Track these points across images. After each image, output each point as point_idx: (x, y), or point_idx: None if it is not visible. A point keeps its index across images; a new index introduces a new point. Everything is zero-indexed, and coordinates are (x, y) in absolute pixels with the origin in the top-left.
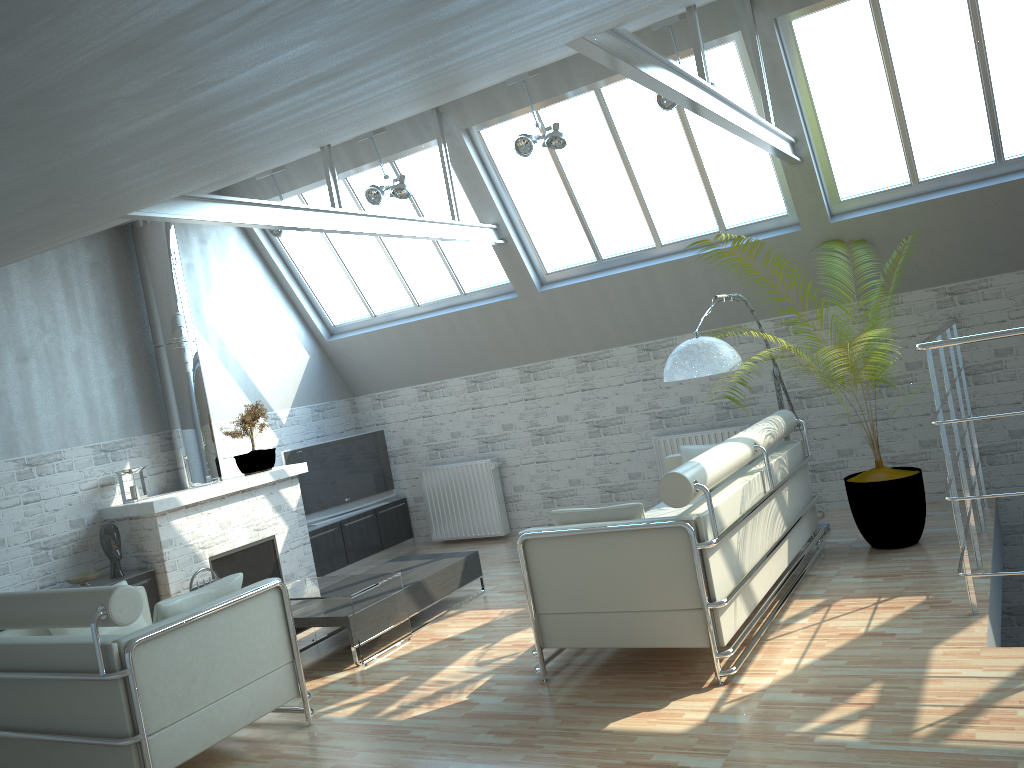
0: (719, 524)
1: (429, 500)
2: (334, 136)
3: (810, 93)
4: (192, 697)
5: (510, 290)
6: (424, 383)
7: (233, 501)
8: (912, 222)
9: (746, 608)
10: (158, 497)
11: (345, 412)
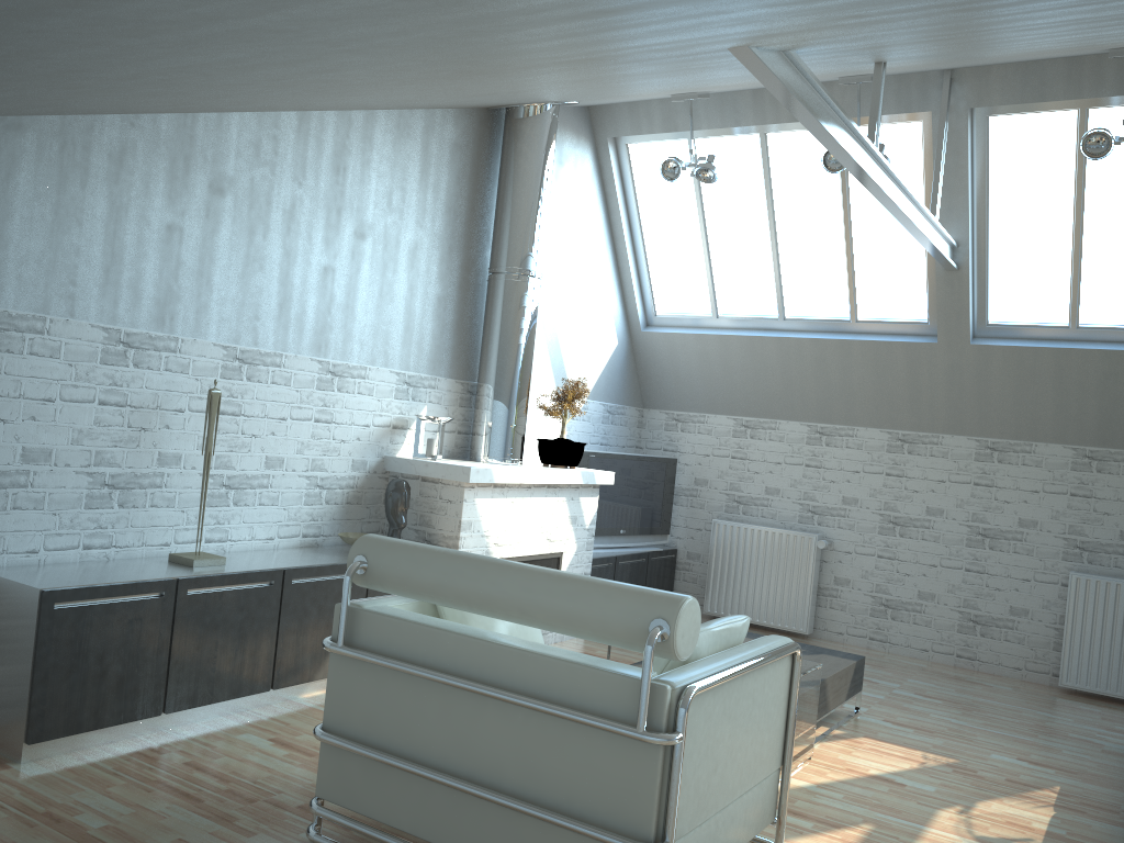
0: None
1: (714, 562)
2: None
3: None
4: (709, 796)
5: (923, 332)
6: (747, 416)
7: (537, 495)
8: None
9: None
10: (460, 463)
11: (631, 423)
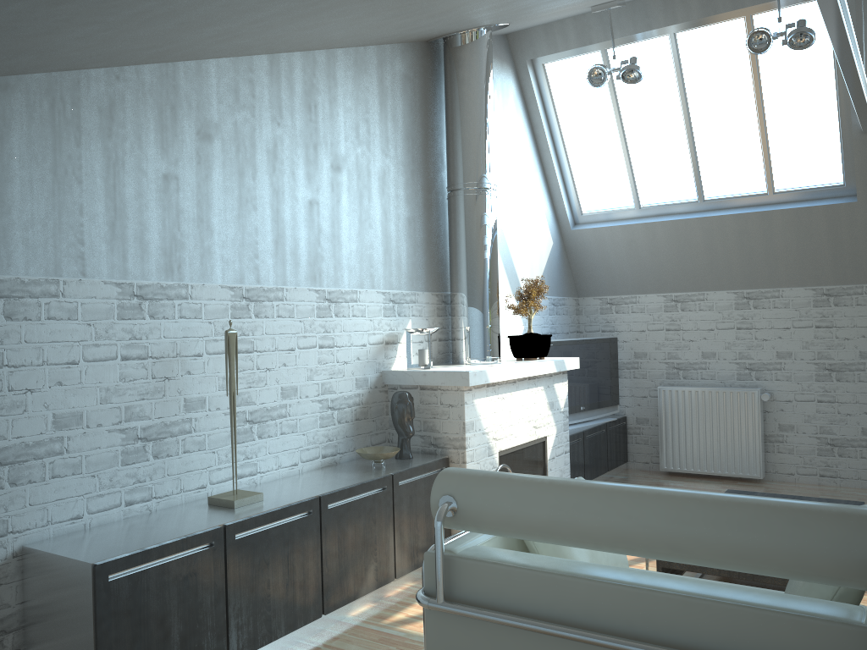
0: None
1: (664, 424)
2: None
3: None
4: None
5: (840, 194)
6: (676, 292)
7: (521, 388)
8: None
9: None
10: (451, 368)
11: (571, 312)
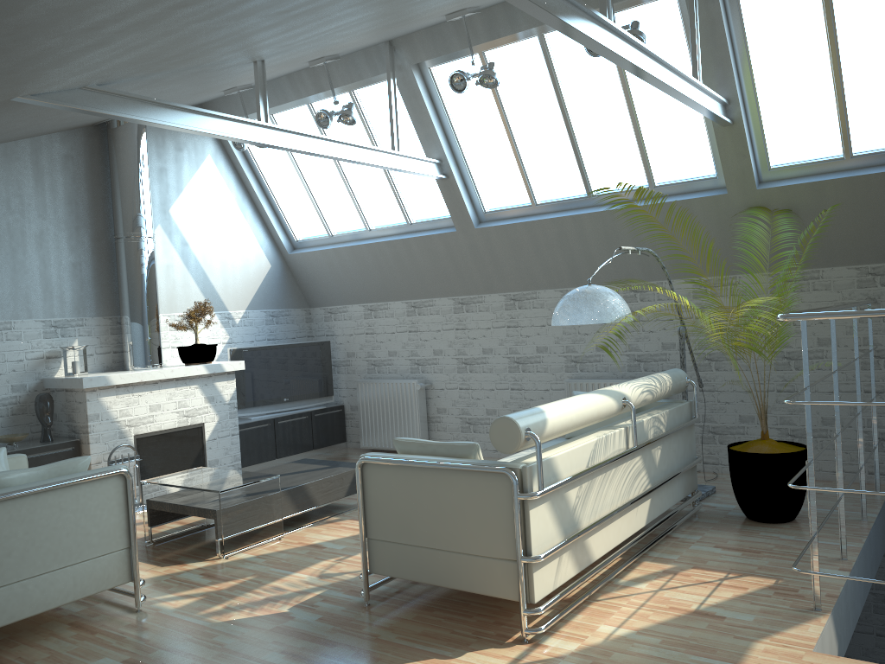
0: (553, 476)
1: (361, 410)
2: (211, 35)
3: (748, 54)
4: (3, 571)
5: (451, 224)
6: (370, 303)
7: (166, 387)
8: (840, 196)
9: (575, 565)
10: (95, 374)
11: (299, 320)
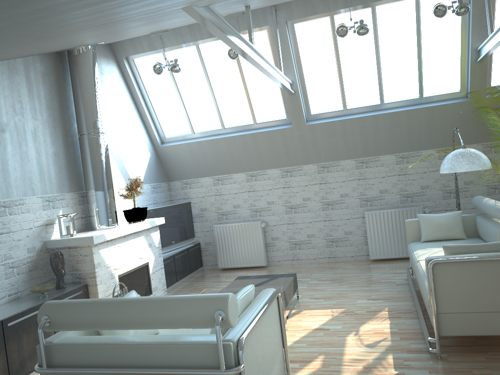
0: None
1: (218, 244)
2: None
3: (494, 23)
4: None
5: (285, 123)
6: (218, 175)
7: (129, 239)
8: None
9: None
10: (86, 234)
11: (165, 190)
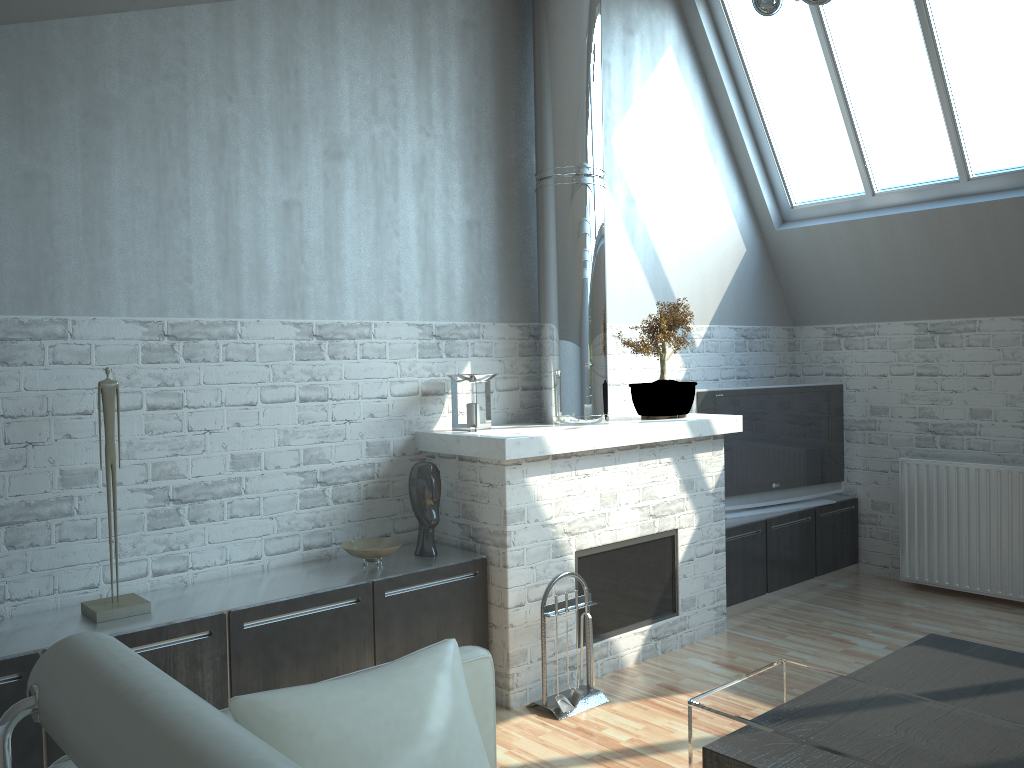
0: None
1: (907, 513)
2: None
3: None
4: None
5: None
6: (933, 319)
7: (625, 460)
8: None
9: None
10: (509, 431)
11: (779, 347)
